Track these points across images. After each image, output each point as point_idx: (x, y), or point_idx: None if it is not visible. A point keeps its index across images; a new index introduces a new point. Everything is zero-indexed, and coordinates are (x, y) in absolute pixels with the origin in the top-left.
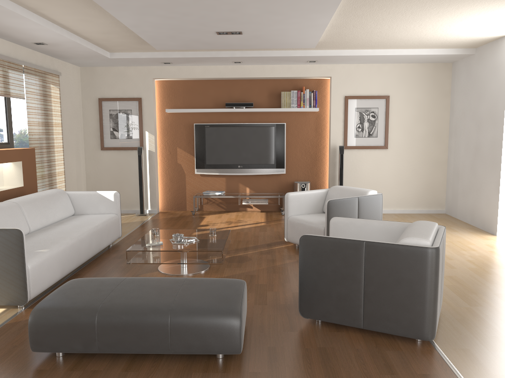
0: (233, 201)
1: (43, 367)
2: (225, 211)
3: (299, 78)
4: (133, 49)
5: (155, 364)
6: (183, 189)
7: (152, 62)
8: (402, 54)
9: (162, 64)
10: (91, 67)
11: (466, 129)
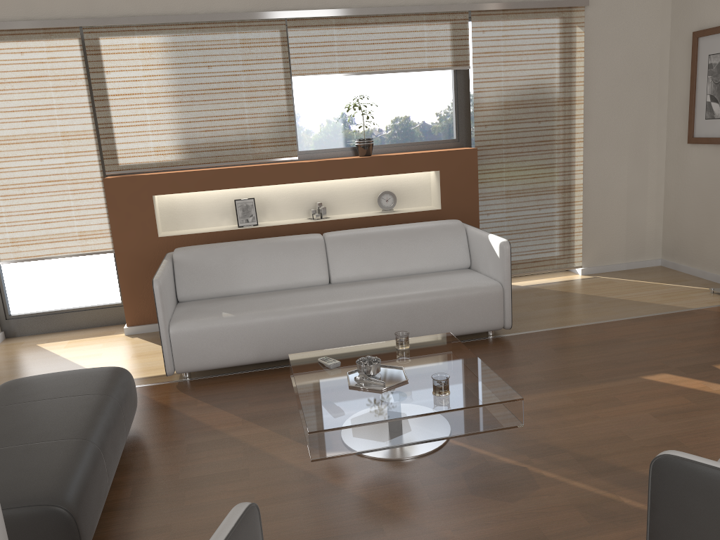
0: None
1: None
2: None
3: None
4: None
5: None
6: None
7: None
8: None
9: None
10: None
11: None
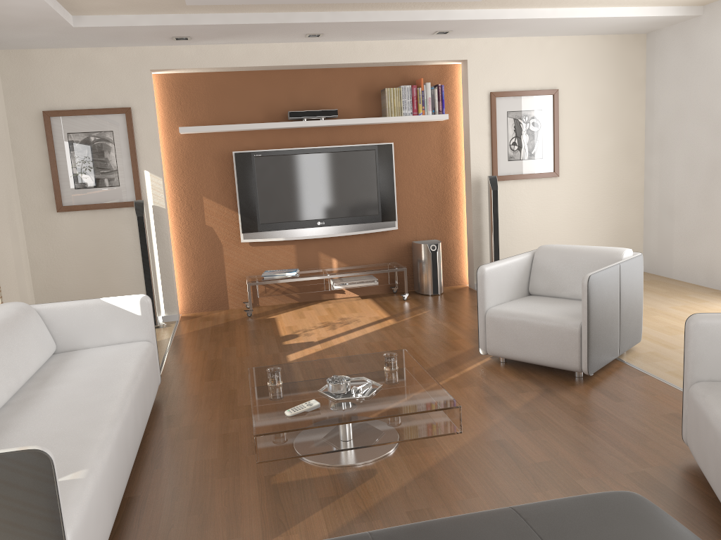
0: (311, 285)
1: None
2: (299, 303)
3: (409, 65)
4: (126, 8)
5: None
6: (219, 271)
7: (154, 37)
8: (598, 16)
9: (170, 42)
10: (22, 50)
11: (688, 138)
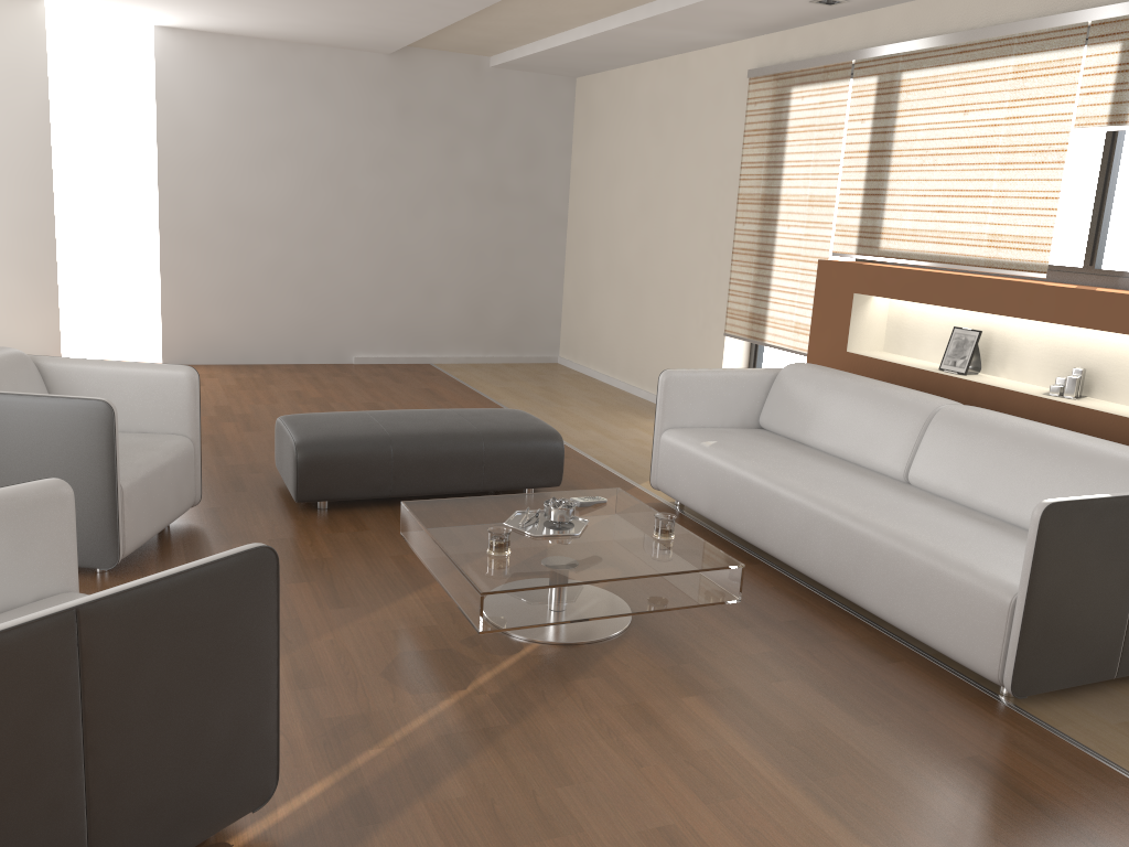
0: None
1: None
2: None
3: None
4: None
5: None
6: None
7: None
8: None
9: None
10: None
11: None
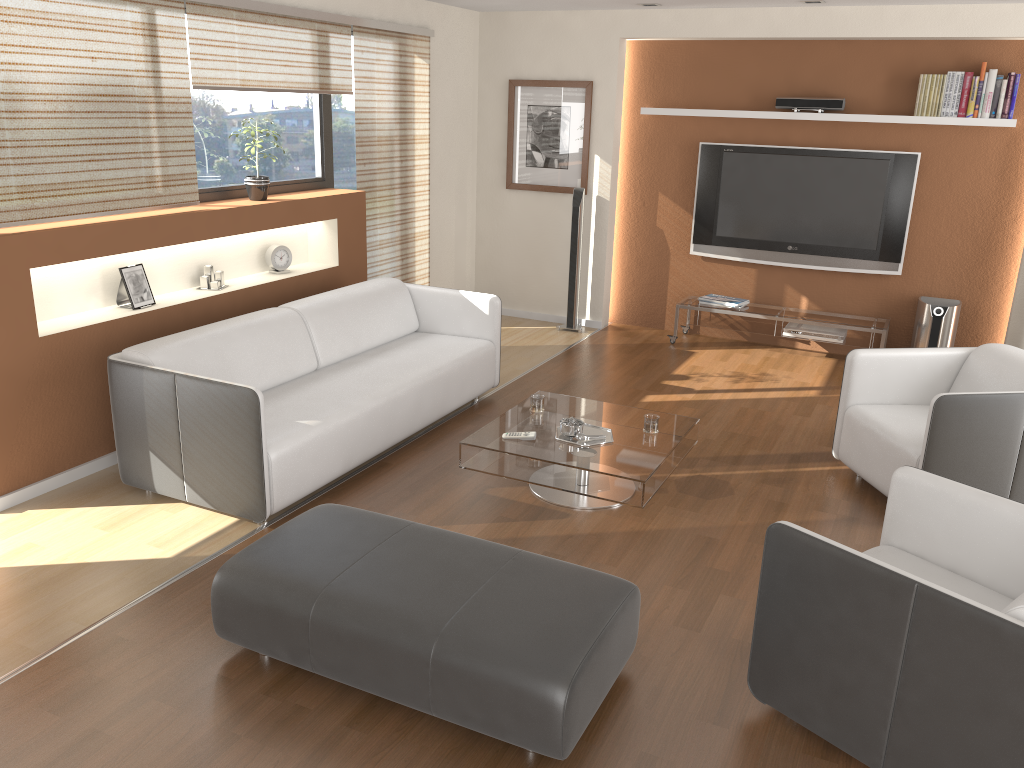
0: (765, 324)
1: (227, 671)
2: (746, 343)
3: (976, 40)
4: None
5: (405, 726)
6: (661, 283)
7: (617, 4)
8: None
9: (642, 7)
10: (501, 13)
11: None
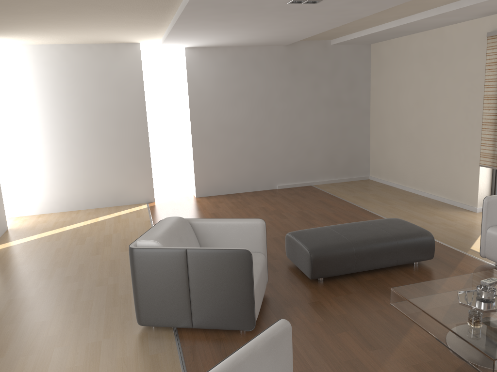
0: None
1: None
2: None
3: None
4: None
5: None
6: None
7: None
8: None
9: None
10: None
11: None
